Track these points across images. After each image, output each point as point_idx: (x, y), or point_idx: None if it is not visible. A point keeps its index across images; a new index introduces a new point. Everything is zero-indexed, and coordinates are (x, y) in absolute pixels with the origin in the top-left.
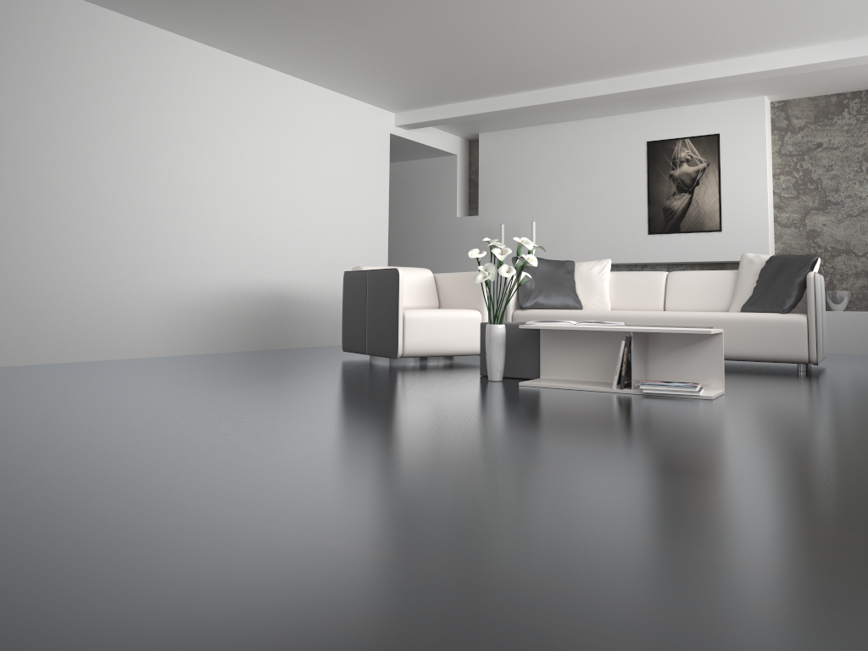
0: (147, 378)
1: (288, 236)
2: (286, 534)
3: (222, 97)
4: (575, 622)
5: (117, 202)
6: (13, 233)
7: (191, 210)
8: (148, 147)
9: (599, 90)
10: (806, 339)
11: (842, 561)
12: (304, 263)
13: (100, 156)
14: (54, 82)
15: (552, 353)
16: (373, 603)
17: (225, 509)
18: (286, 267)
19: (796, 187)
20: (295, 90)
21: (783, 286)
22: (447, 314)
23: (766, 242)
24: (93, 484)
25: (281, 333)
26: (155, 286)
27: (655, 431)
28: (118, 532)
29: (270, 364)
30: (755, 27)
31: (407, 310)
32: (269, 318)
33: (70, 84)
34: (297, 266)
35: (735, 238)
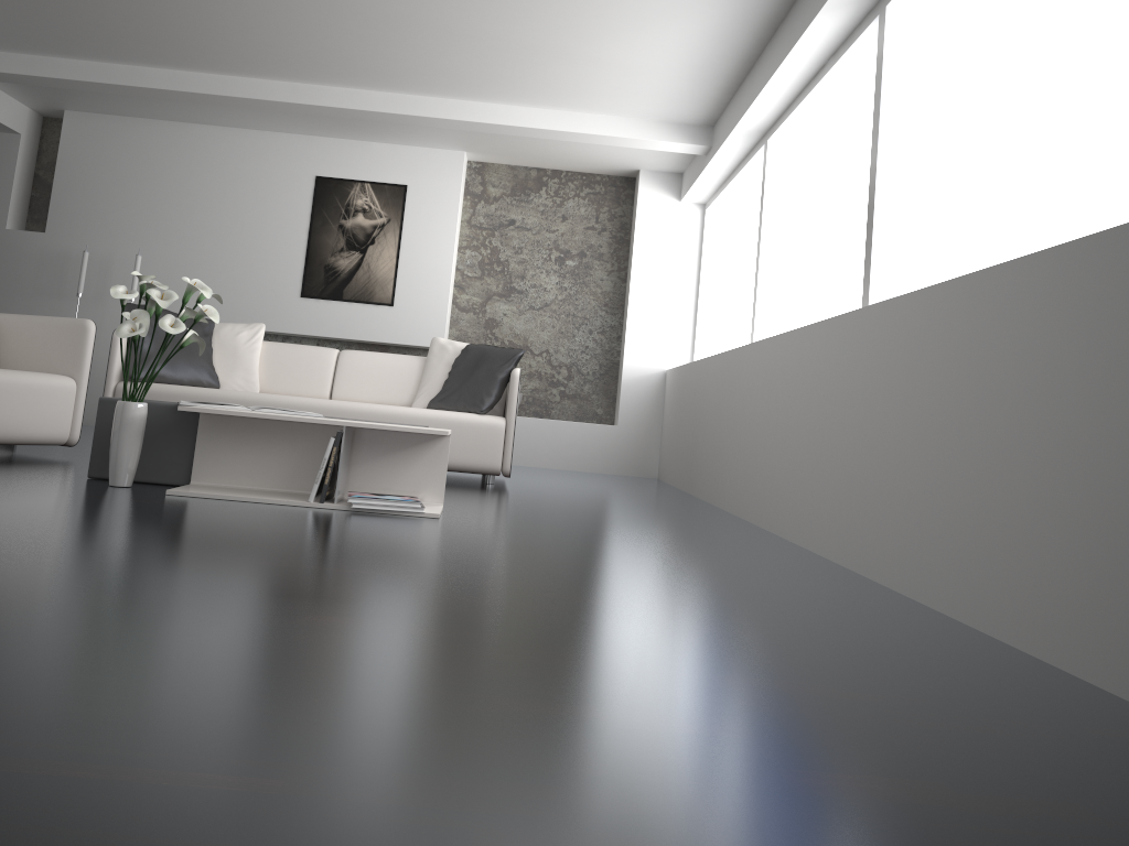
0: None
1: None
2: (47, 772)
3: None
4: (643, 843)
5: None
6: None
7: None
8: None
9: (276, 94)
10: (502, 446)
11: (789, 713)
12: None
13: None
14: None
15: (214, 448)
16: None
17: None
18: None
19: (482, 266)
20: None
21: (483, 382)
22: (22, 380)
23: (443, 327)
24: None
25: None
26: None
27: (423, 561)
28: None
29: None
30: (489, 69)
31: None
32: None
33: None
34: None
35: (408, 317)
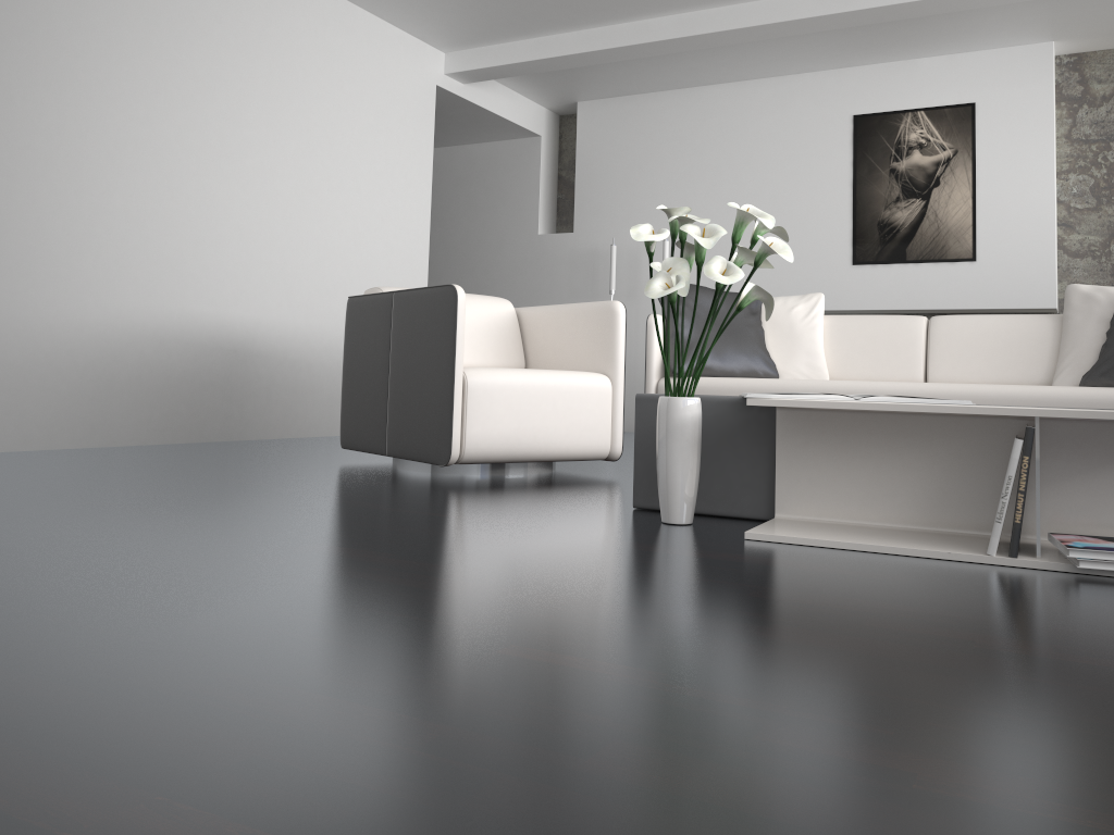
0: None
1: (251, 241)
2: None
3: None
4: None
5: None
6: None
7: (53, 173)
8: None
9: (799, 10)
10: None
11: None
12: (280, 289)
13: None
14: None
15: (804, 462)
16: None
17: None
18: (246, 295)
19: (1096, 193)
20: None
21: None
22: (548, 380)
23: (1051, 280)
24: None
25: (233, 413)
26: None
27: None
28: None
29: (188, 473)
30: None
31: (471, 370)
32: (209, 385)
33: None
34: (266, 295)
35: (998, 272)
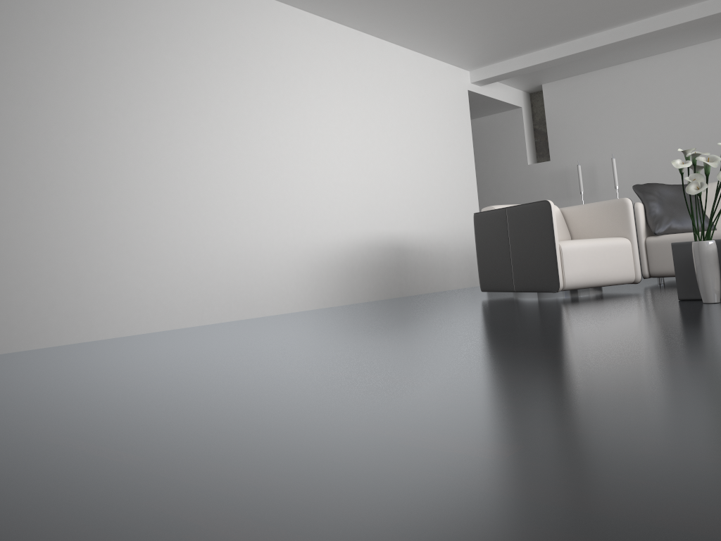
0: (337, 327)
1: (398, 190)
2: None
3: (332, 63)
4: None
5: (258, 165)
6: (176, 199)
7: (318, 170)
8: (278, 112)
9: (689, 15)
10: None
11: None
12: (413, 214)
13: (240, 122)
14: (196, 55)
15: None
16: None
17: None
18: (400, 219)
19: None
20: (389, 53)
21: None
22: (599, 243)
23: None
24: (600, 472)
25: (402, 282)
26: (296, 244)
27: None
28: None
29: (426, 307)
30: None
31: (561, 242)
32: (390, 268)
33: (209, 56)
34: (408, 218)
35: None
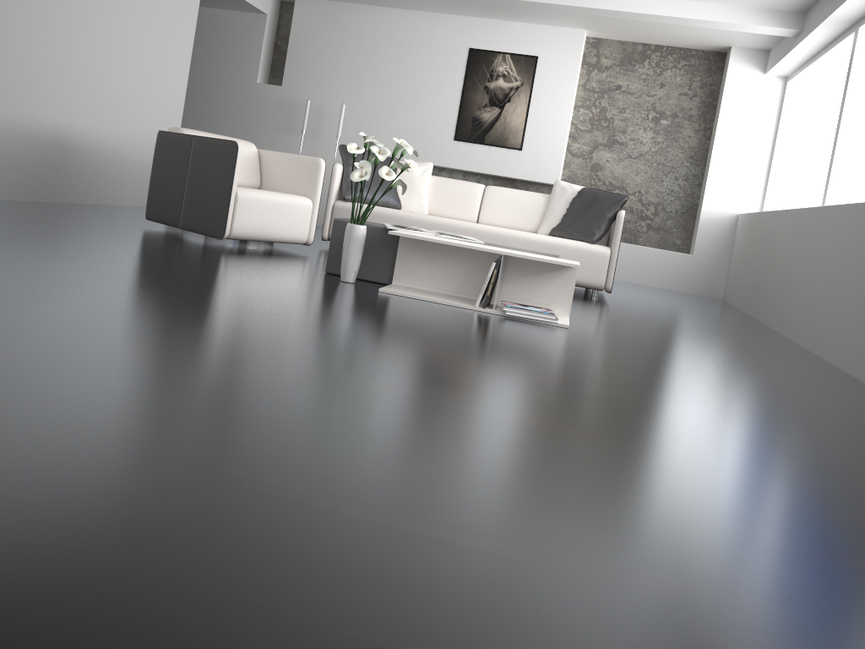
0: None
1: (78, 73)
2: (397, 525)
3: None
4: None
5: None
6: None
7: None
8: None
9: None
10: (606, 269)
11: None
12: (92, 107)
13: None
14: None
15: (408, 260)
16: (611, 641)
17: (281, 480)
18: (71, 109)
19: (591, 122)
20: None
21: (594, 219)
22: (280, 199)
23: (559, 168)
24: (60, 431)
25: (57, 185)
26: None
27: (571, 370)
28: (191, 526)
29: (68, 226)
30: None
31: (240, 189)
32: (44, 165)
33: None
34: (83, 109)
35: (532, 159)
